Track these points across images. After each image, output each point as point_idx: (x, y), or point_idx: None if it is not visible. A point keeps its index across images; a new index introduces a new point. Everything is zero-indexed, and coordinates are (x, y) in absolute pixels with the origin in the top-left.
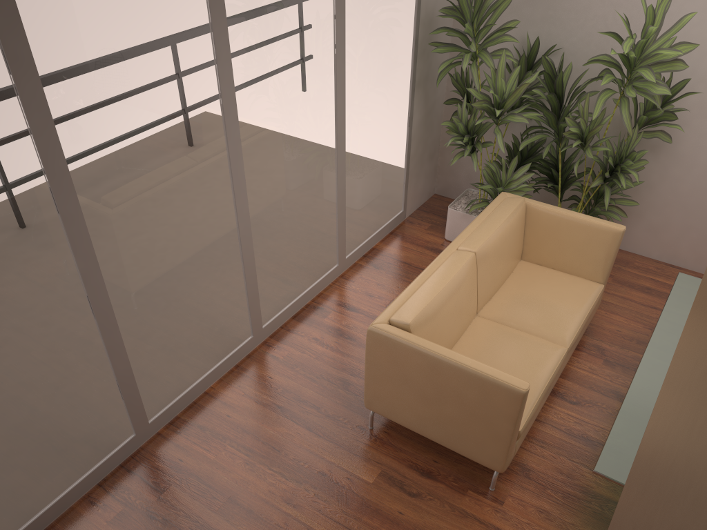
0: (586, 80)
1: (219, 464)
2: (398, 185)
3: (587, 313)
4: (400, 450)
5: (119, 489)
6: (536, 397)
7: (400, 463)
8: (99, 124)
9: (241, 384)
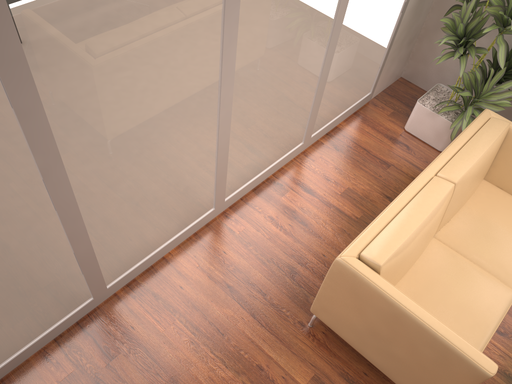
0: None
1: (167, 338)
2: (374, 69)
3: None
4: (334, 355)
5: (73, 349)
6: (482, 347)
7: (332, 369)
8: None
9: (197, 255)
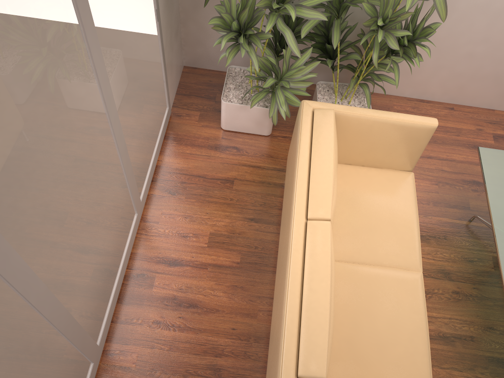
0: None
1: None
2: (161, 89)
3: (418, 218)
4: None
5: None
6: (428, 354)
7: None
8: None
9: None
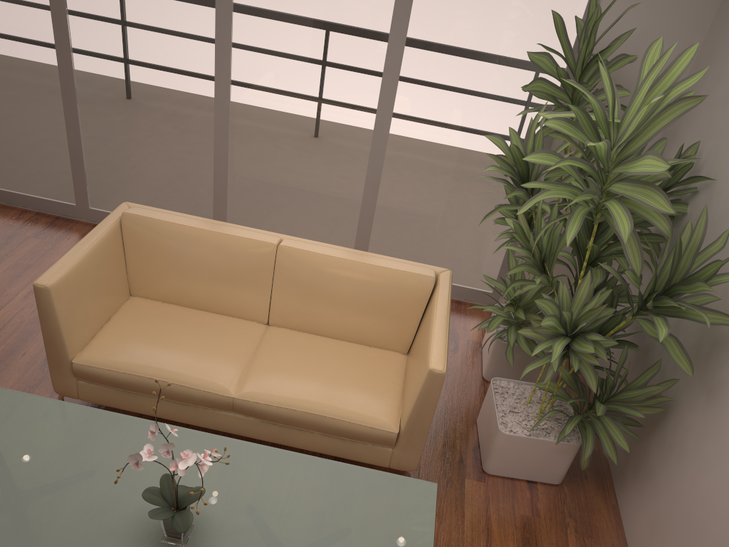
0: (711, 240)
1: None
2: (487, 252)
3: (315, 413)
4: None
5: (35, 220)
6: (126, 368)
7: None
8: None
9: None
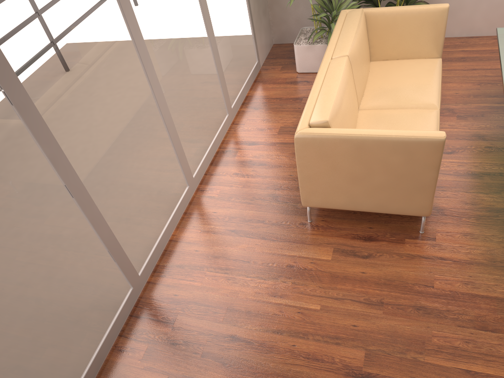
0: None
1: (207, 287)
2: (249, 40)
3: (440, 81)
4: (340, 229)
5: (138, 333)
6: None
7: (344, 238)
8: (18, 10)
9: (195, 225)
